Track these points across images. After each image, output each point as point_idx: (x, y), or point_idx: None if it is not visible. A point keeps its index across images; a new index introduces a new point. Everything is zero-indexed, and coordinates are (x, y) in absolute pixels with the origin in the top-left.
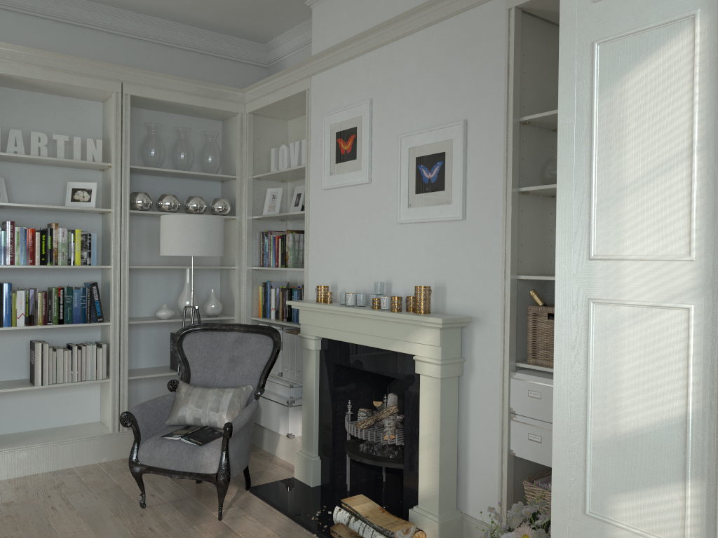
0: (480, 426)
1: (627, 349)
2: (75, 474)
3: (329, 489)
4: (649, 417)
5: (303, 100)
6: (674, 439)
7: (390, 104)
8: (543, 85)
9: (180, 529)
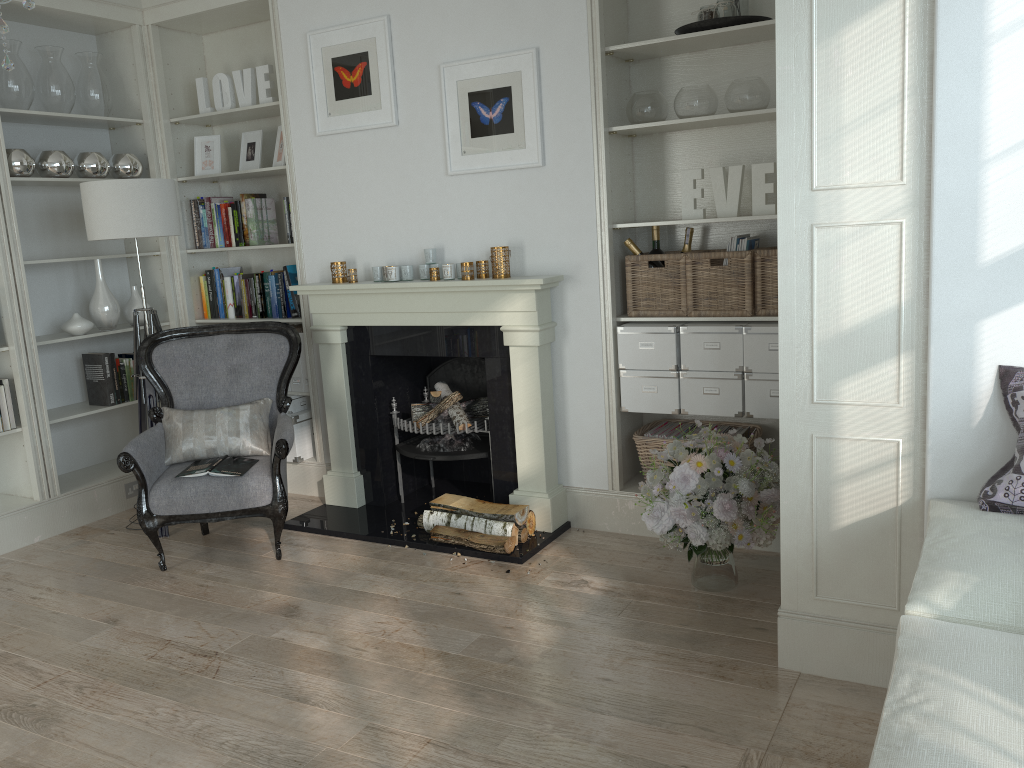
0: (581, 392)
1: (848, 262)
2: (13, 562)
3: (380, 505)
4: (868, 312)
5: (249, 9)
6: (889, 325)
7: (421, 24)
8: (616, 8)
9: (241, 578)
